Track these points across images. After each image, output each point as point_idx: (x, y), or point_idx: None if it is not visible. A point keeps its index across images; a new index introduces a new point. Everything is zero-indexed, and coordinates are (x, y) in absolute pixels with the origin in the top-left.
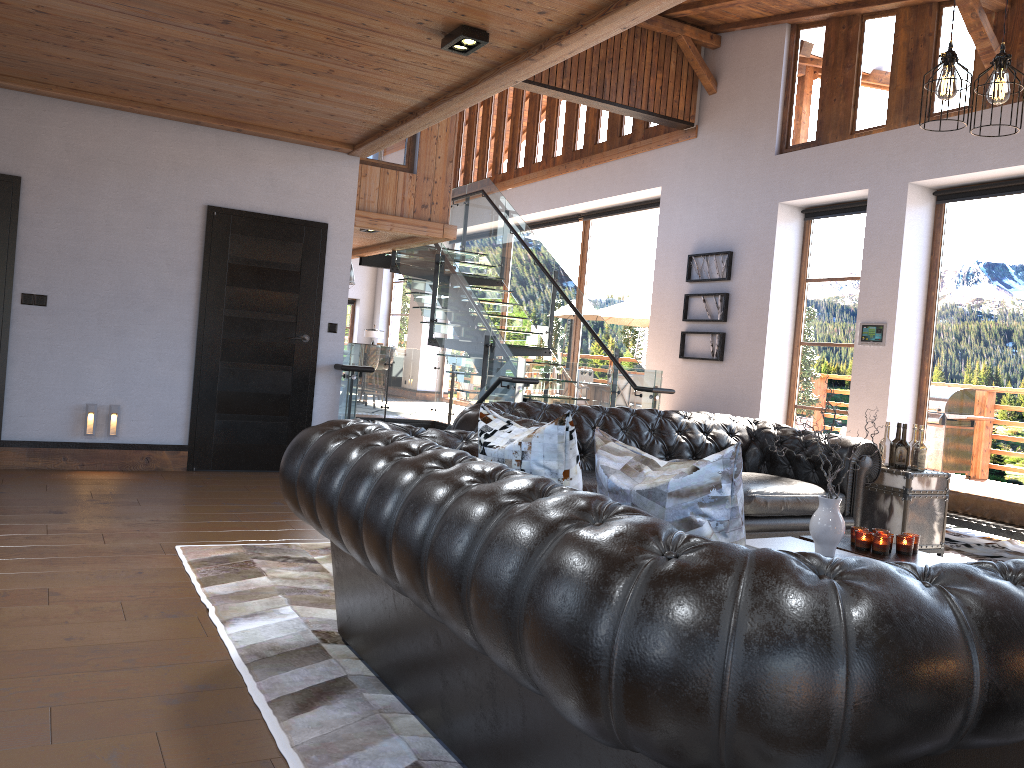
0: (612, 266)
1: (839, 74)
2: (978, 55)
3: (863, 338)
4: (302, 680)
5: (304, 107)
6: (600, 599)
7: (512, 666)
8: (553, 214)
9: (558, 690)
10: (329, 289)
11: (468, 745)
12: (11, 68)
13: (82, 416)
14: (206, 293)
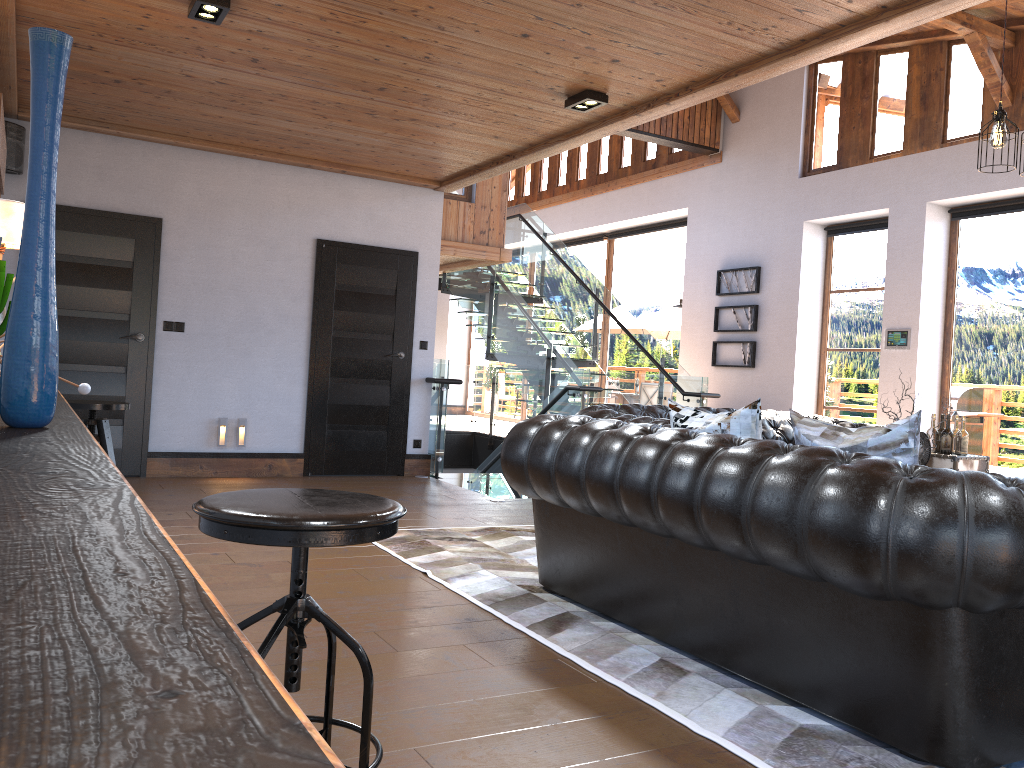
0: (638, 282)
1: (857, 104)
2: (986, 88)
3: (889, 343)
4: (538, 614)
5: (412, 152)
6: (875, 502)
7: (794, 558)
8: (578, 234)
9: (845, 562)
10: (420, 310)
11: (705, 642)
12: (161, 125)
13: (215, 429)
14: (317, 317)
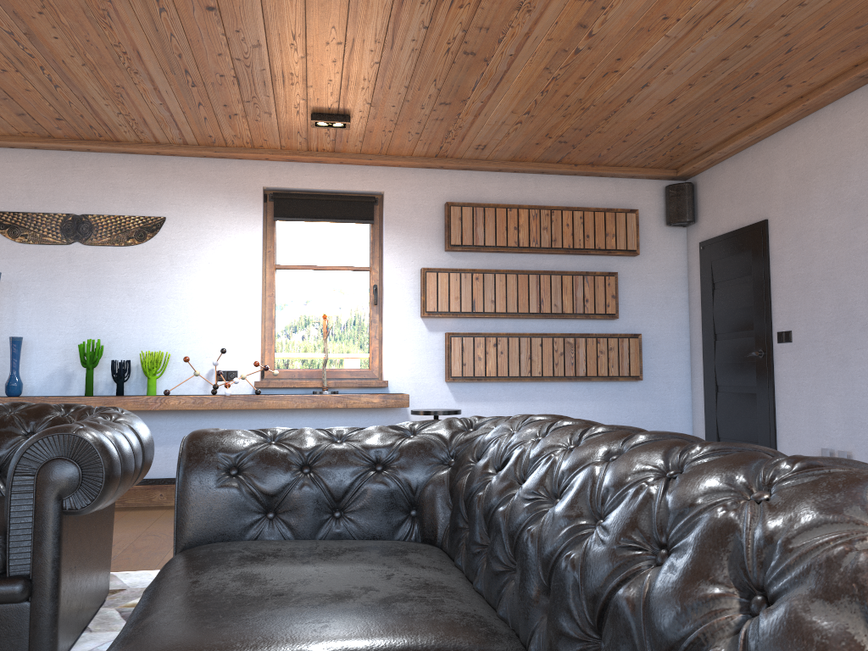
0: None
1: None
2: None
3: None
4: None
5: (780, 7)
6: None
7: None
8: None
9: None
10: None
11: None
12: (705, 132)
13: None
14: None
